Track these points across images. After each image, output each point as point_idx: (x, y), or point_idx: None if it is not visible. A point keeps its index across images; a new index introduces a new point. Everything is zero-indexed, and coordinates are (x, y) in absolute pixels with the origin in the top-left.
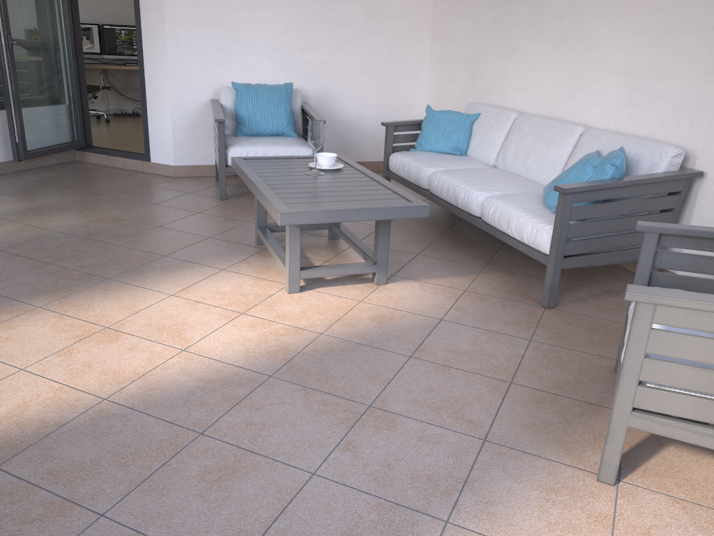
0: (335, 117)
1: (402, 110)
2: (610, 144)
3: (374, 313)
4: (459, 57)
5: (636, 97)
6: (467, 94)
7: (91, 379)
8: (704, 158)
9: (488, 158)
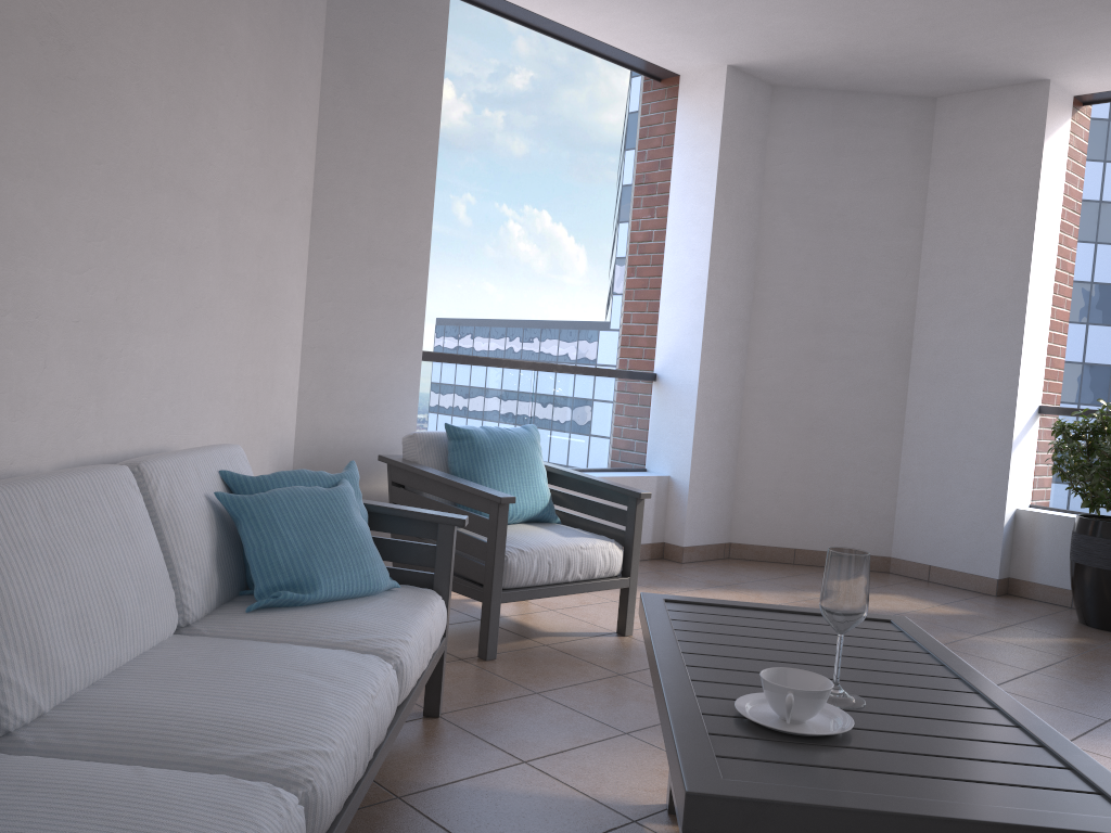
0: None
1: None
2: (205, 475)
3: None
4: None
5: (104, 375)
6: None
7: (1104, 763)
8: None
9: None
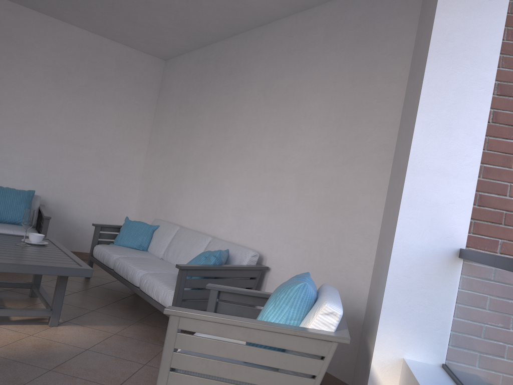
0: (66, 219)
1: (116, 221)
2: (222, 247)
3: (38, 342)
4: (155, 191)
5: (241, 222)
6: (157, 214)
7: None
8: (270, 259)
9: (159, 253)
